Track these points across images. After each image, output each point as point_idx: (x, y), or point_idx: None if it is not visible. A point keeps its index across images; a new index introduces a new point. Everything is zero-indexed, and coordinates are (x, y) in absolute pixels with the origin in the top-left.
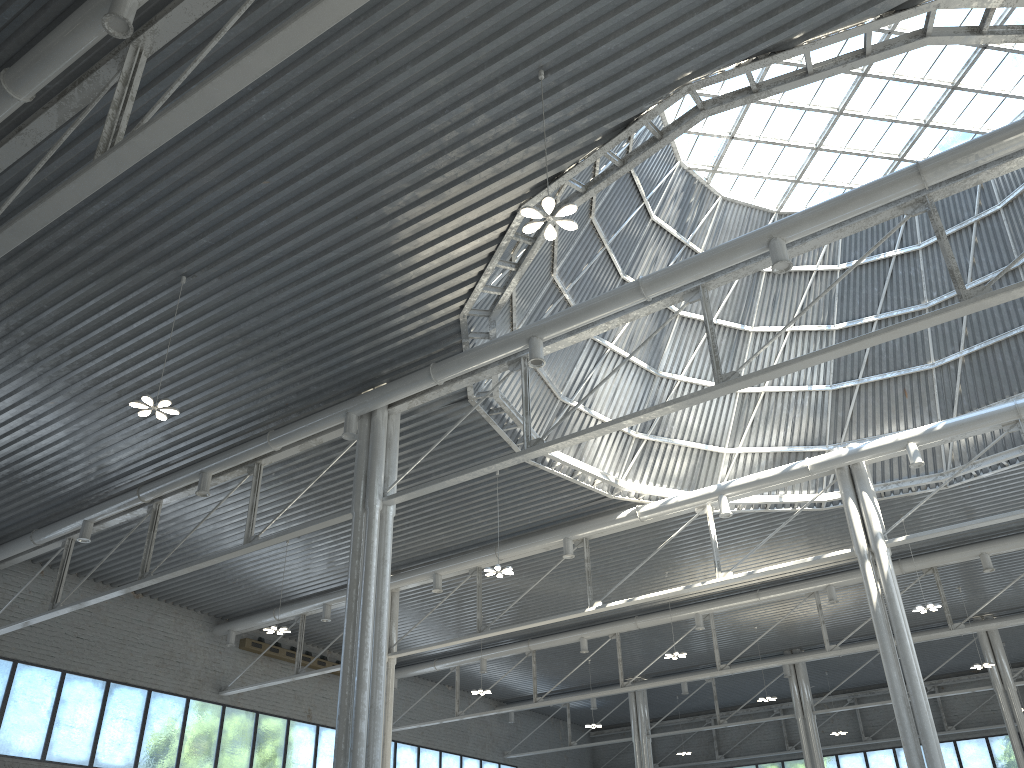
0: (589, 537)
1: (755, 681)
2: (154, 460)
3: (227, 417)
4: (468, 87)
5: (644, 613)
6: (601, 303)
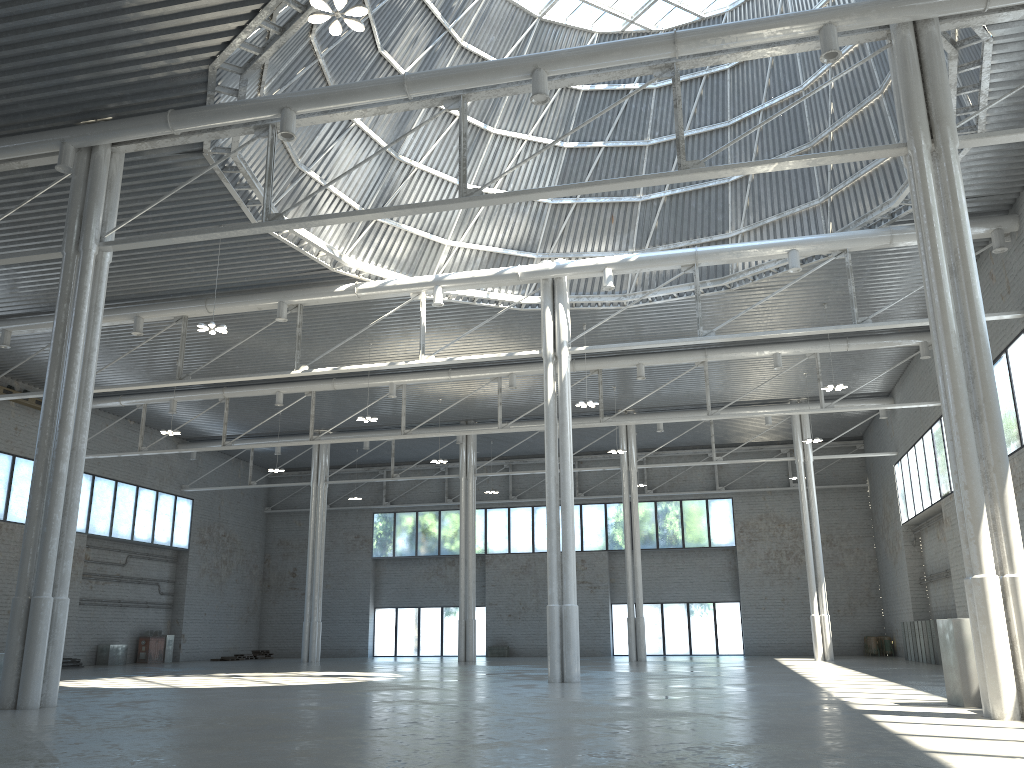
0: (304, 304)
1: (430, 443)
2: None
3: None
4: None
5: (342, 376)
6: (363, 90)
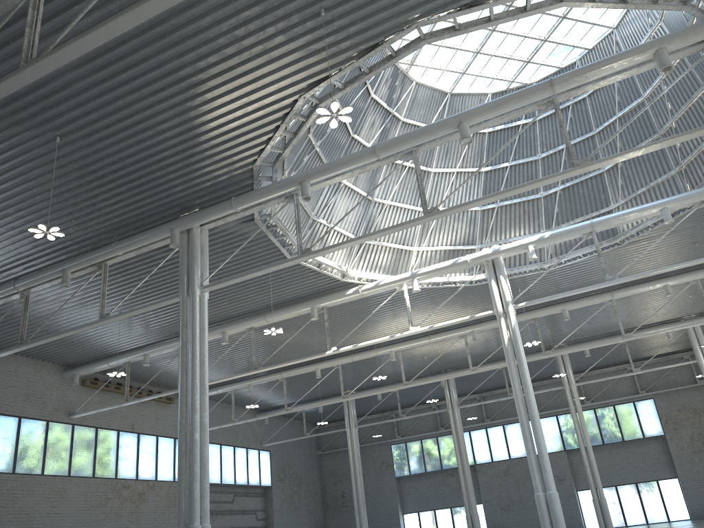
0: (327, 306)
1: (422, 389)
2: (25, 262)
3: (82, 232)
4: (272, 17)
5: (357, 351)
6: (349, 160)
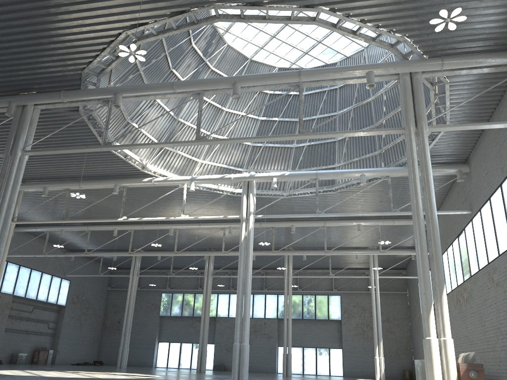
0: (127, 186)
1: (191, 259)
2: None
3: None
4: None
5: (147, 223)
6: (154, 87)
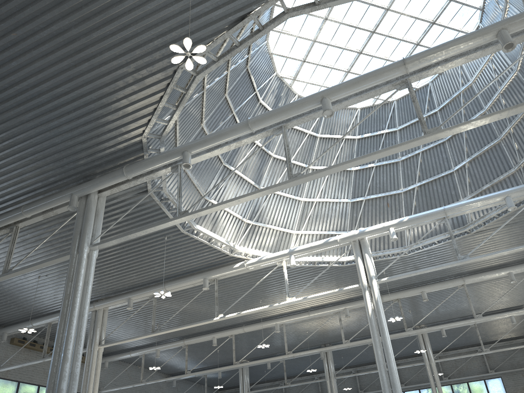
0: (218, 278)
1: (306, 362)
2: None
3: None
4: None
5: (248, 324)
6: (226, 132)
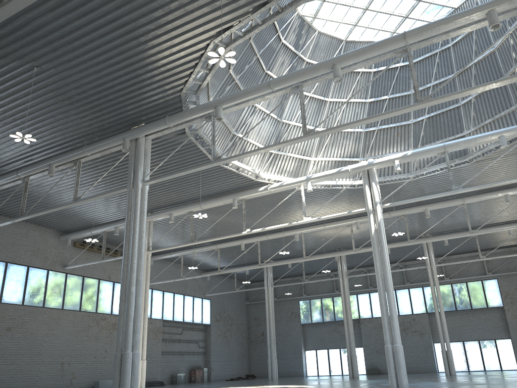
0: (245, 198)
1: (322, 262)
2: (24, 157)
3: (62, 137)
4: None
5: (271, 232)
6: (251, 91)
